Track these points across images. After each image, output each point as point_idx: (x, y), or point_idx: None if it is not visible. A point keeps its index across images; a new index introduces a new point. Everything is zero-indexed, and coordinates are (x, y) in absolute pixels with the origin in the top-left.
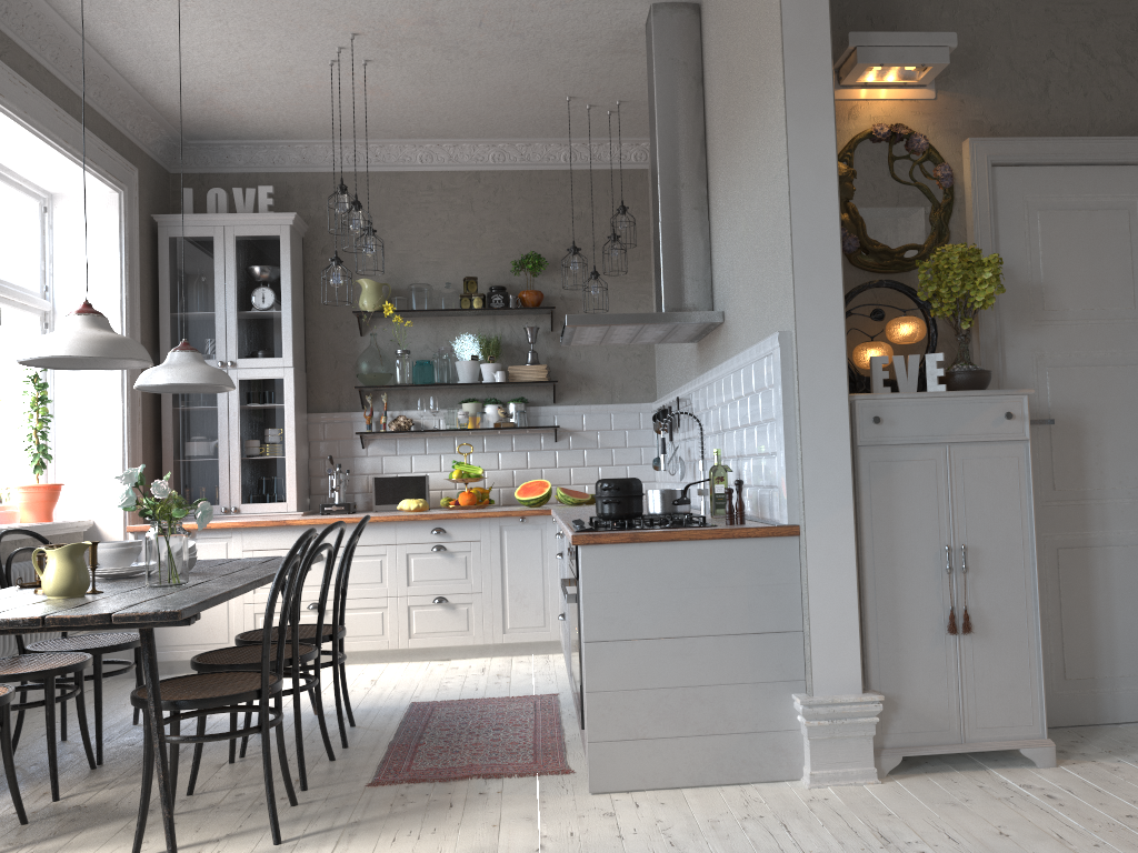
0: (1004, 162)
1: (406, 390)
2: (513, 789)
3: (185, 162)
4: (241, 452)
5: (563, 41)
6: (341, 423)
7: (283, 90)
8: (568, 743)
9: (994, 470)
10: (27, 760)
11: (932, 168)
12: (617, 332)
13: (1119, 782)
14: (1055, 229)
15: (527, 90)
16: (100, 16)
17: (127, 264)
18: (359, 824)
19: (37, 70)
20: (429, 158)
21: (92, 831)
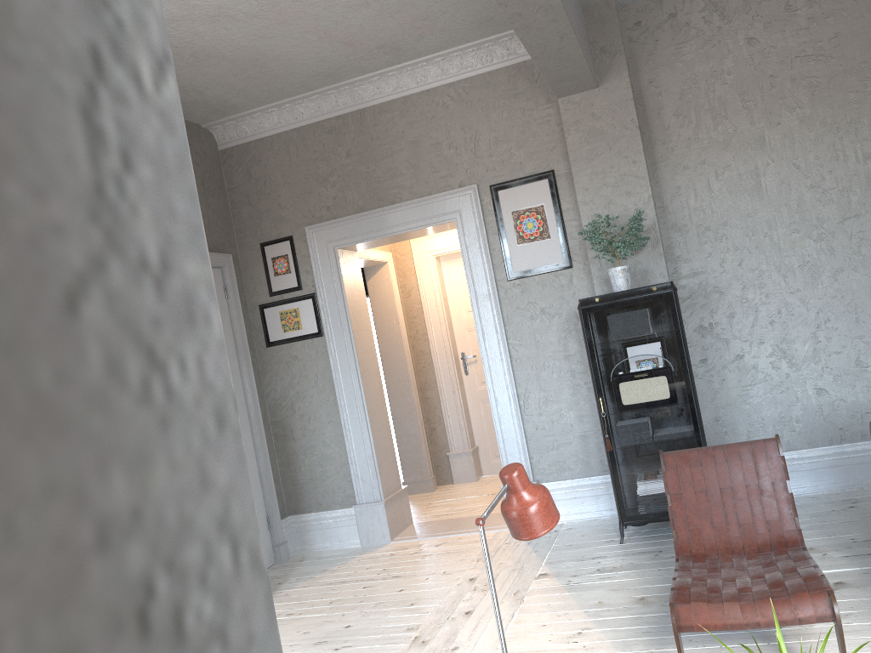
0: None
1: None
2: None
3: None
4: None
5: None
6: None
7: None
8: None
9: None
10: None
11: None
12: None
13: (300, 596)
14: None
15: None
16: None
17: None
18: None
19: None
20: None
21: None
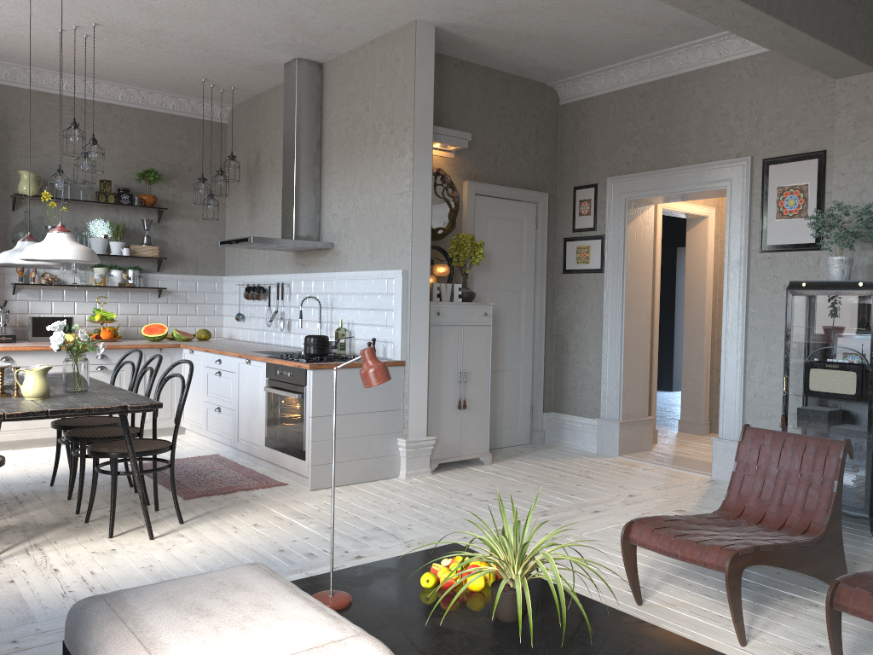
0: (479, 194)
1: None
2: (268, 493)
3: None
4: None
5: (230, 58)
6: None
7: None
8: (265, 474)
9: (478, 337)
10: None
11: (451, 191)
12: (268, 246)
13: (517, 466)
14: (495, 227)
15: (180, 70)
16: None
17: None
18: (211, 513)
19: None
20: (73, 87)
21: (51, 533)
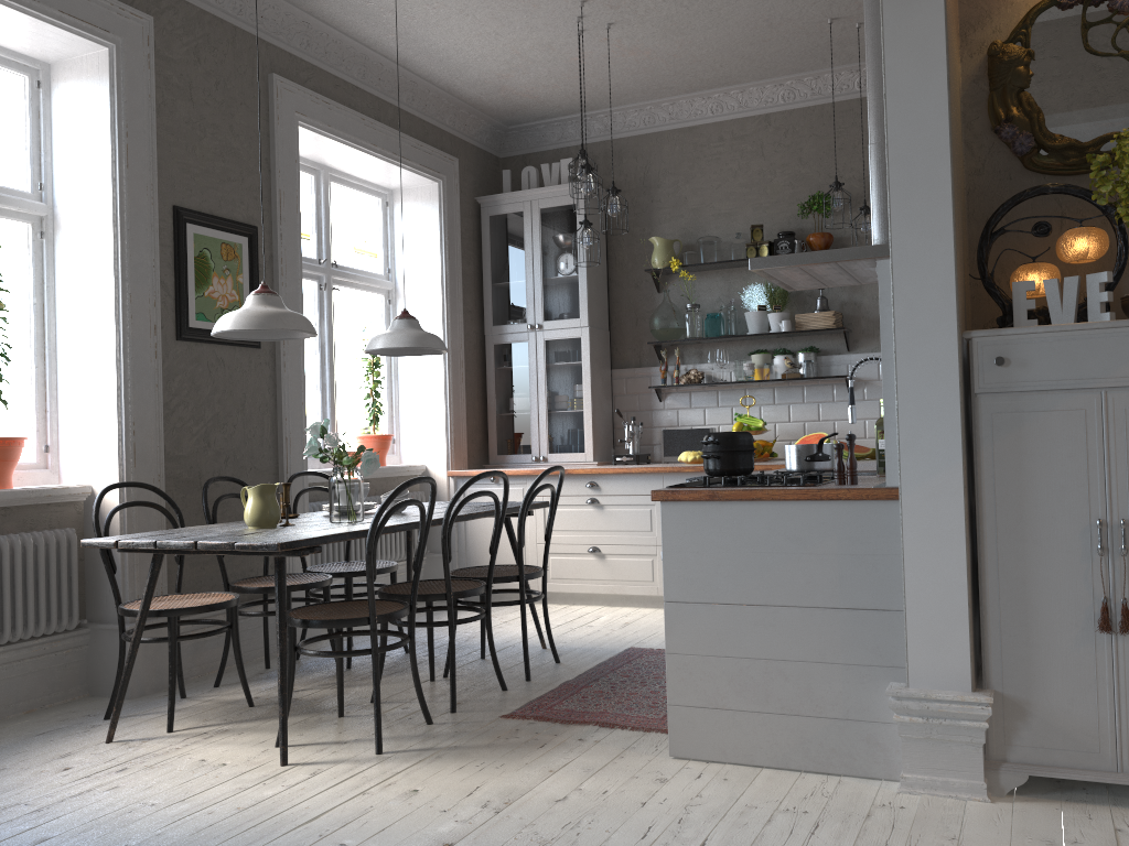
0: None
1: (700, 344)
2: (612, 740)
3: (510, 146)
4: (548, 406)
5: None
6: (641, 378)
7: (556, 67)
8: None
9: None
10: (310, 658)
11: None
12: (820, 273)
13: None
14: None
15: (781, 21)
16: (379, 32)
17: (446, 244)
18: (455, 749)
19: (344, 88)
20: (719, 108)
21: None
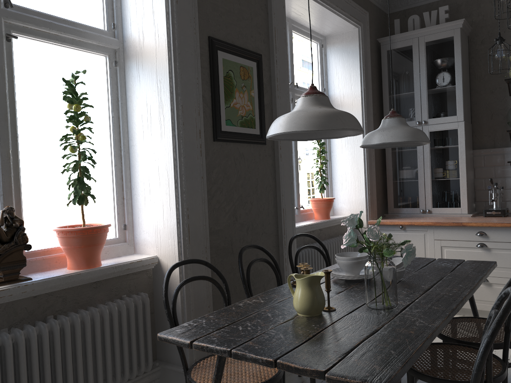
0: None
1: None
2: None
3: (394, 5)
4: (431, 176)
5: None
6: (496, 155)
7: None
8: None
9: None
10: None
11: None
12: None
13: None
14: None
15: None
16: None
17: (363, 70)
18: None
19: None
20: None
21: None
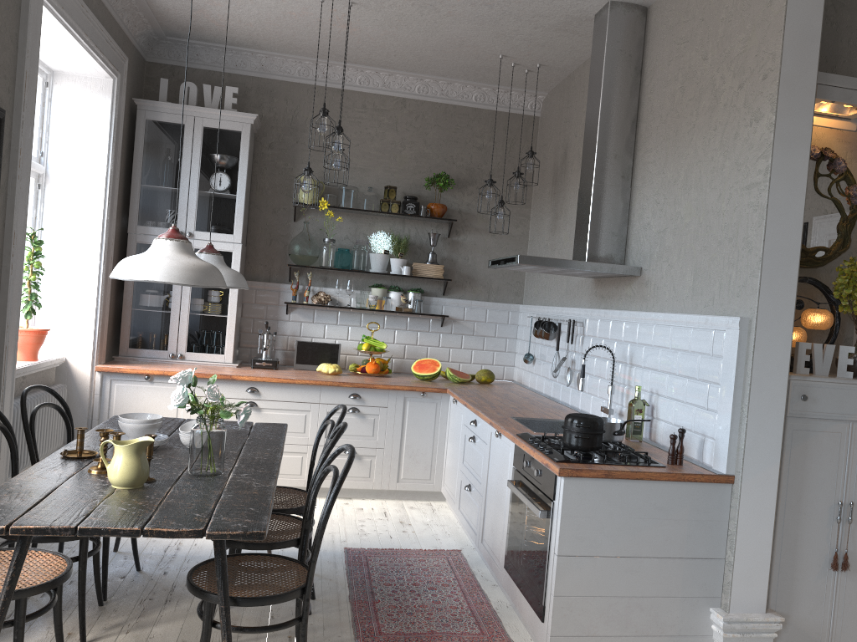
0: None
1: (326, 270)
2: None
3: (159, 53)
4: (190, 309)
5: (522, 15)
6: (271, 291)
7: (269, 13)
8: (498, 611)
9: None
10: None
11: (846, 187)
12: (548, 269)
13: None
14: None
15: (471, 45)
16: None
17: (114, 142)
18: None
19: None
20: (366, 81)
21: None
